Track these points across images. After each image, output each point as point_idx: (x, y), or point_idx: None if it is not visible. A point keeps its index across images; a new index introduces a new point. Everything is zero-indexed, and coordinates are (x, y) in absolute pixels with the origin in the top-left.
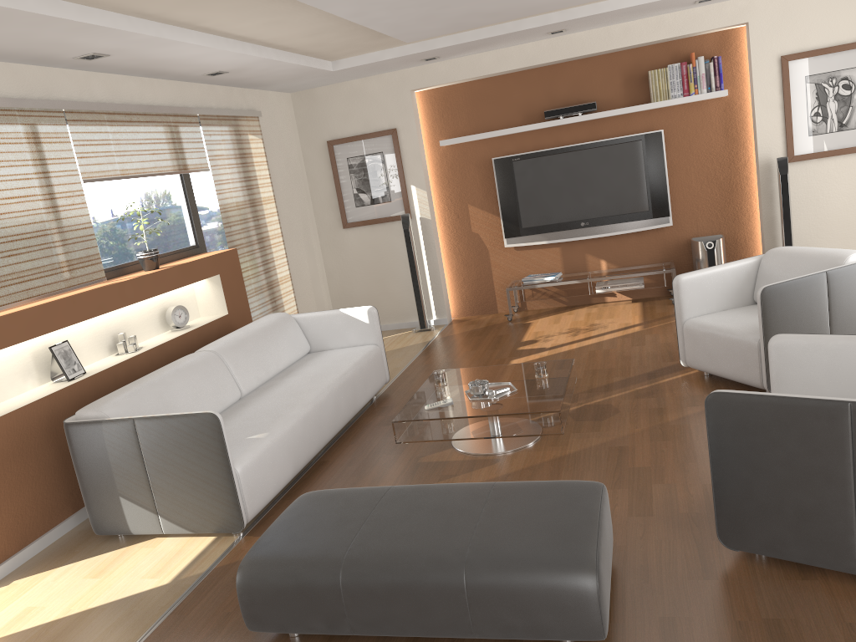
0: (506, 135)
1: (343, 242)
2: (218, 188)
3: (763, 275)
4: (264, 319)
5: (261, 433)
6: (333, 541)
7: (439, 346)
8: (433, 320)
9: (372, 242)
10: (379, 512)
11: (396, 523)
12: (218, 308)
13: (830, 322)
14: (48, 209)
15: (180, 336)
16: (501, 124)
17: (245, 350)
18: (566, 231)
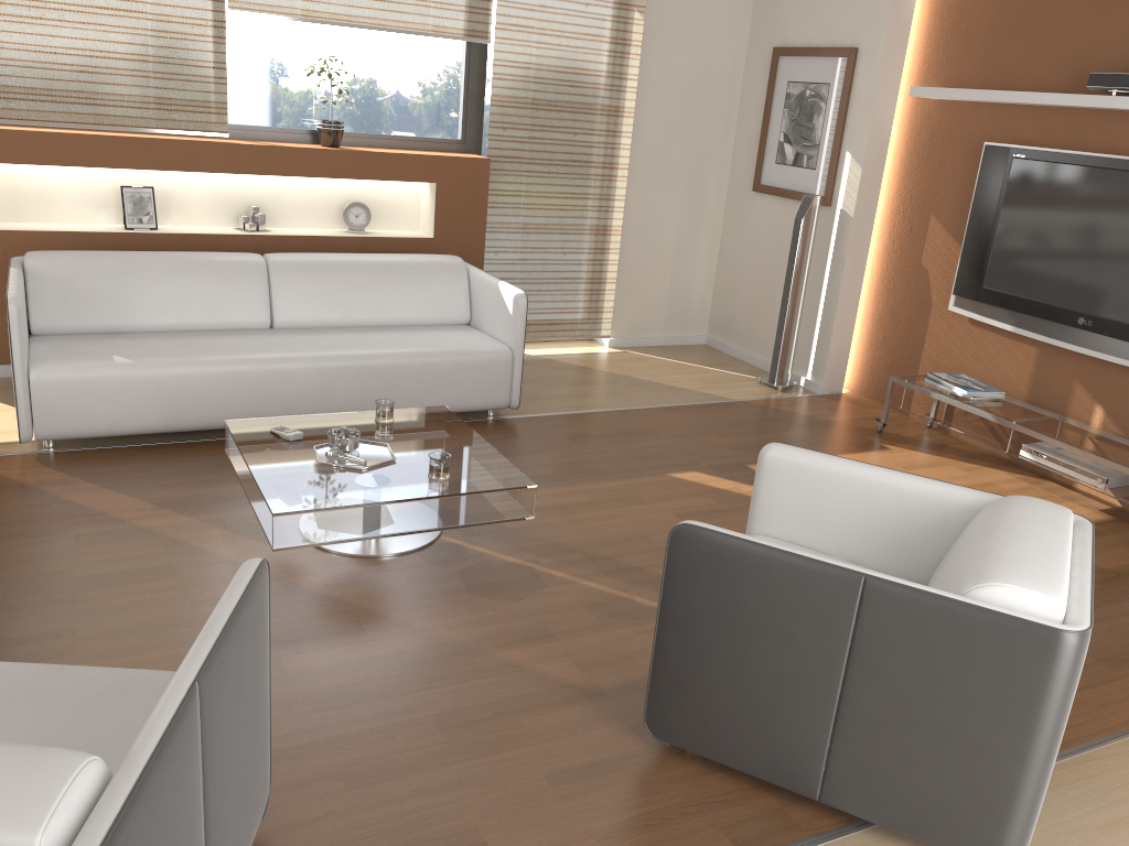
0: (1031, 105)
1: (748, 212)
2: (500, 71)
3: (957, 538)
4: (413, 256)
5: (129, 358)
6: None
7: (714, 410)
8: (804, 379)
9: (777, 226)
10: None
11: None
12: (429, 226)
13: (843, 692)
14: (158, 33)
15: (323, 237)
16: (1030, 83)
17: (319, 277)
18: (1051, 322)
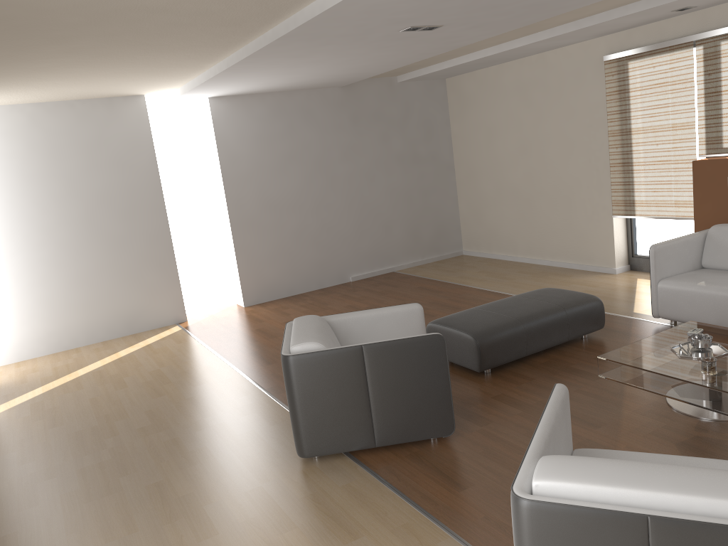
0: None
1: None
2: None
3: None
4: None
5: (705, 283)
6: (525, 294)
7: None
8: None
9: None
10: (533, 300)
11: (515, 301)
12: None
13: None
14: None
15: None
16: None
17: None
18: None
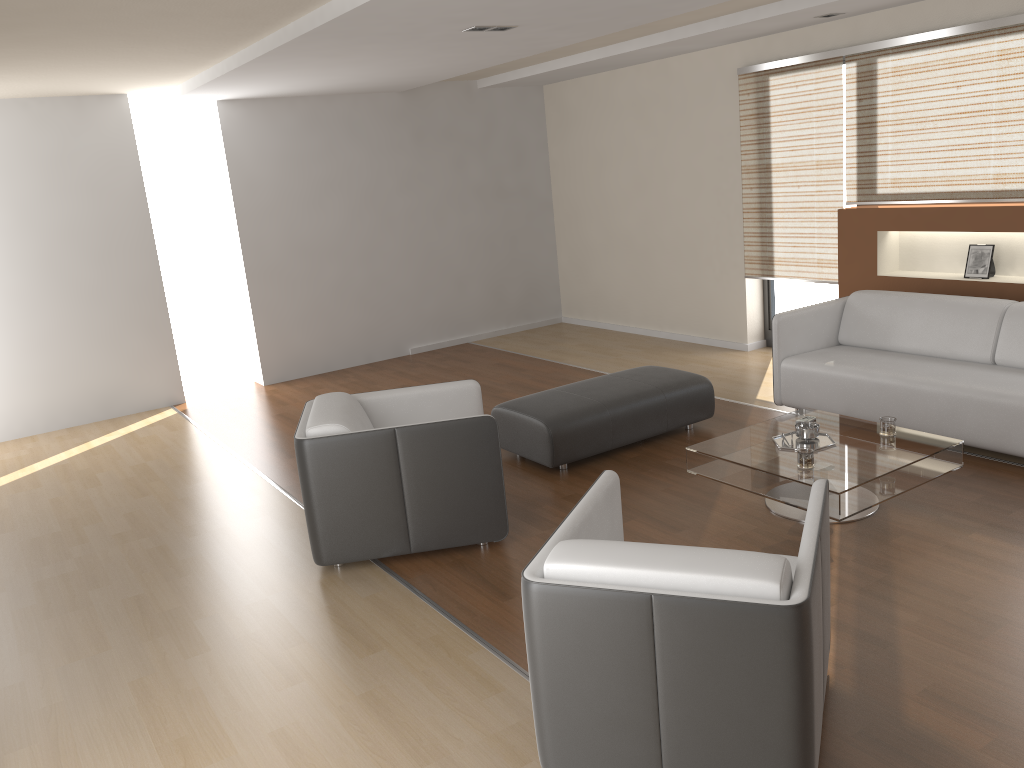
0: None
1: None
2: None
3: None
4: None
5: (834, 363)
6: (619, 373)
7: None
8: None
9: None
10: (627, 380)
11: (605, 381)
12: None
13: None
14: (999, 123)
15: None
16: None
17: None
18: None
